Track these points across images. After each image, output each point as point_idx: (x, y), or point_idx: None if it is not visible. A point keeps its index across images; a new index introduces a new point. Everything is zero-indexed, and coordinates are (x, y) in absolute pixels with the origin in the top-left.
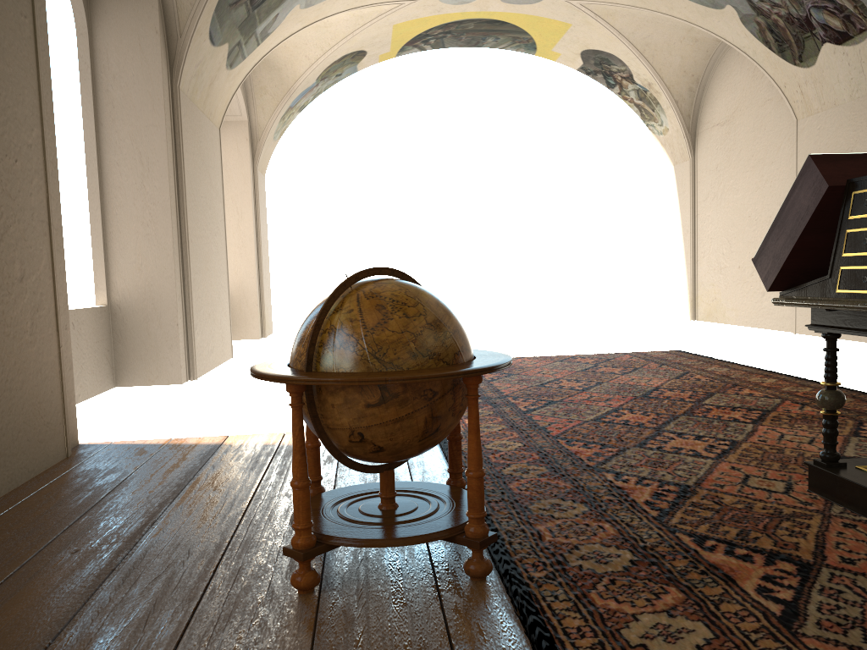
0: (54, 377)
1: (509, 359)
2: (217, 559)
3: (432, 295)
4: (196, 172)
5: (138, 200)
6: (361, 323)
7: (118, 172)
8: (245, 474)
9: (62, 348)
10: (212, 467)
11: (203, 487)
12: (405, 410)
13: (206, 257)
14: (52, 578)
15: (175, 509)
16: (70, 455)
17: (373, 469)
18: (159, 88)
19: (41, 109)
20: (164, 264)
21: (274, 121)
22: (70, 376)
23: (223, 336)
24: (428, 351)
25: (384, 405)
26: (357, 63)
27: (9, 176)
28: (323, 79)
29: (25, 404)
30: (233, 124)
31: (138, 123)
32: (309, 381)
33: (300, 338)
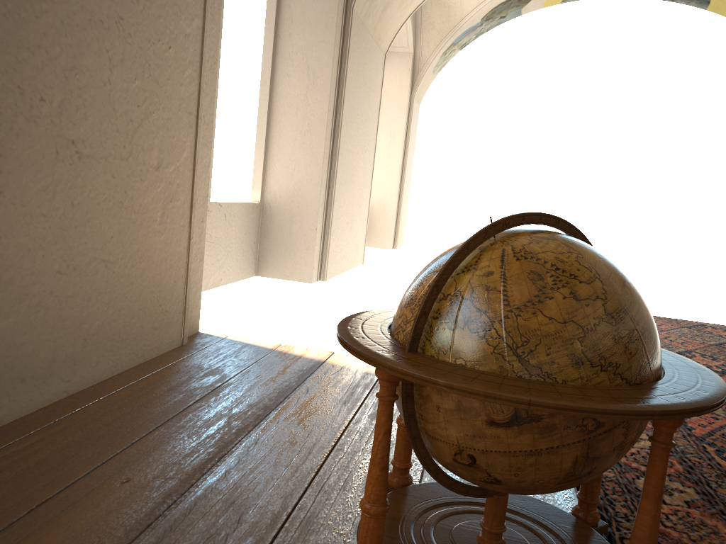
0: (180, 267)
1: (724, 387)
2: (266, 542)
3: (615, 267)
4: (357, 91)
5: (300, 110)
6: (503, 297)
7: (287, 82)
8: (336, 409)
9: (192, 240)
10: (306, 391)
11: (288, 417)
12: (547, 441)
13: (352, 171)
14: (82, 519)
15: (250, 443)
16: (185, 344)
17: (480, 492)
18: (334, 7)
19: (206, 0)
20: (313, 172)
21: (436, 55)
22: (200, 267)
23: (357, 244)
24: (601, 359)
25: (516, 429)
26: (522, 6)
27: (159, 62)
28: (488, 20)
29: (143, 292)
30: (399, 55)
31: (311, 38)
32: (408, 374)
33: (410, 297)
